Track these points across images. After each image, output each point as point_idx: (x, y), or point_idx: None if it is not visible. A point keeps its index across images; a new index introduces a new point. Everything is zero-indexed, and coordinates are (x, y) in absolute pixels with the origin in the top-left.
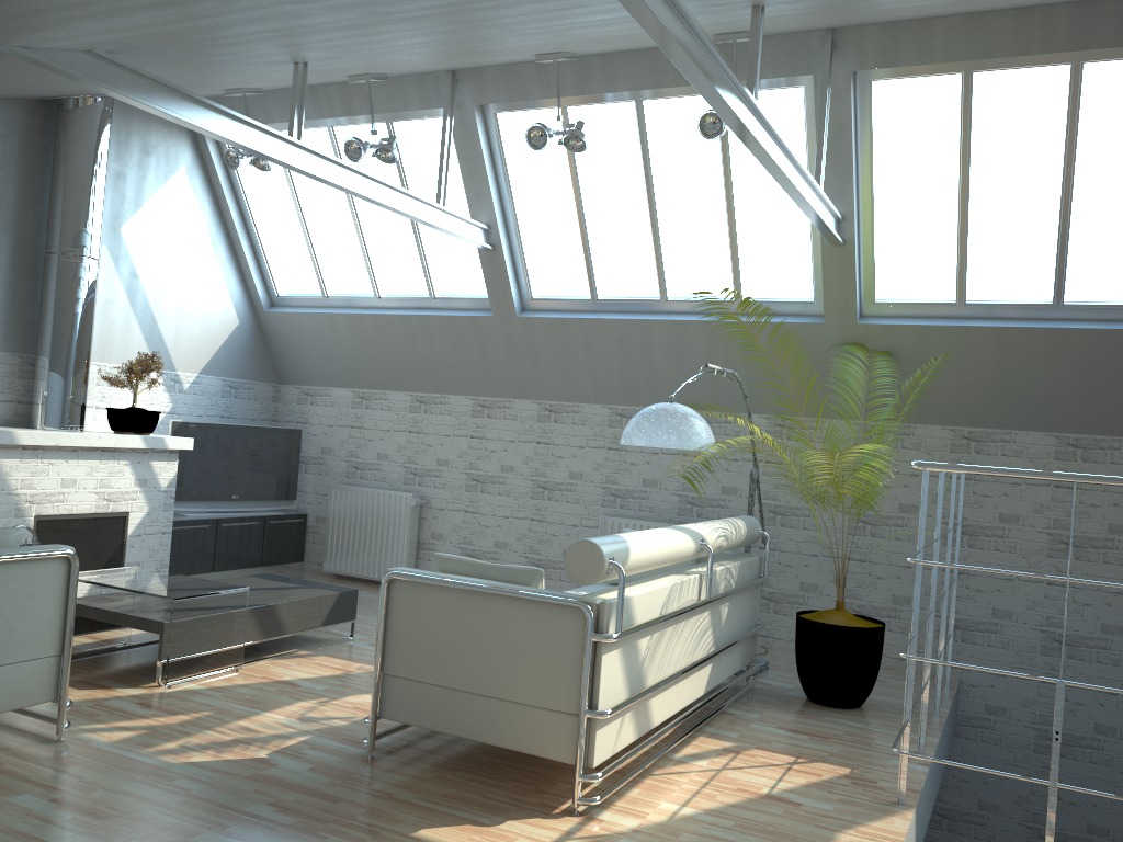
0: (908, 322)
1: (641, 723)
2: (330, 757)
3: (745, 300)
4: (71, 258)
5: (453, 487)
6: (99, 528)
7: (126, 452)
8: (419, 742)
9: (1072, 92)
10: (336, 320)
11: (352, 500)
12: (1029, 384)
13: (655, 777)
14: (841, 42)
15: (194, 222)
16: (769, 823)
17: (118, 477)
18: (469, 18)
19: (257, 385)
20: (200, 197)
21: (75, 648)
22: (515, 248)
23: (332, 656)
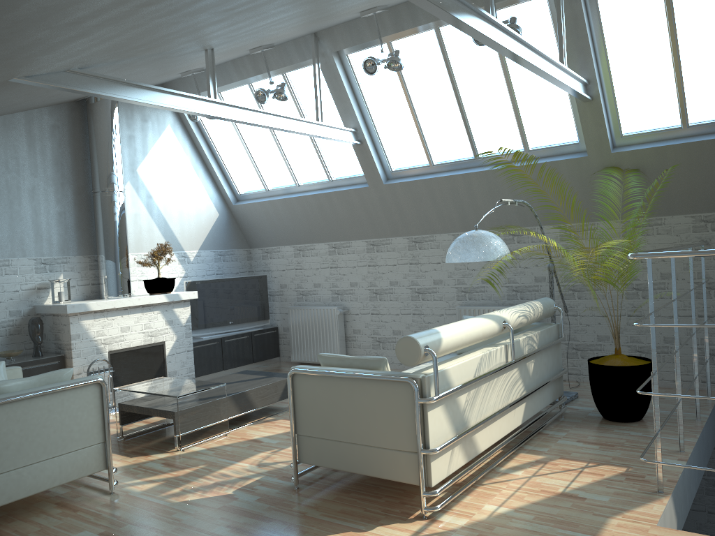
0: (648, 146)
1: (468, 451)
2: (271, 490)
3: (516, 153)
4: (107, 193)
5: (362, 299)
6: (148, 354)
7: (157, 305)
8: (330, 474)
9: None
10: (275, 204)
11: (302, 315)
12: None
13: (483, 486)
14: None
15: (181, 157)
16: (559, 515)
17: (155, 321)
18: (287, 0)
19: (236, 251)
20: (182, 142)
21: (132, 430)
22: (375, 140)
23: (287, 419)
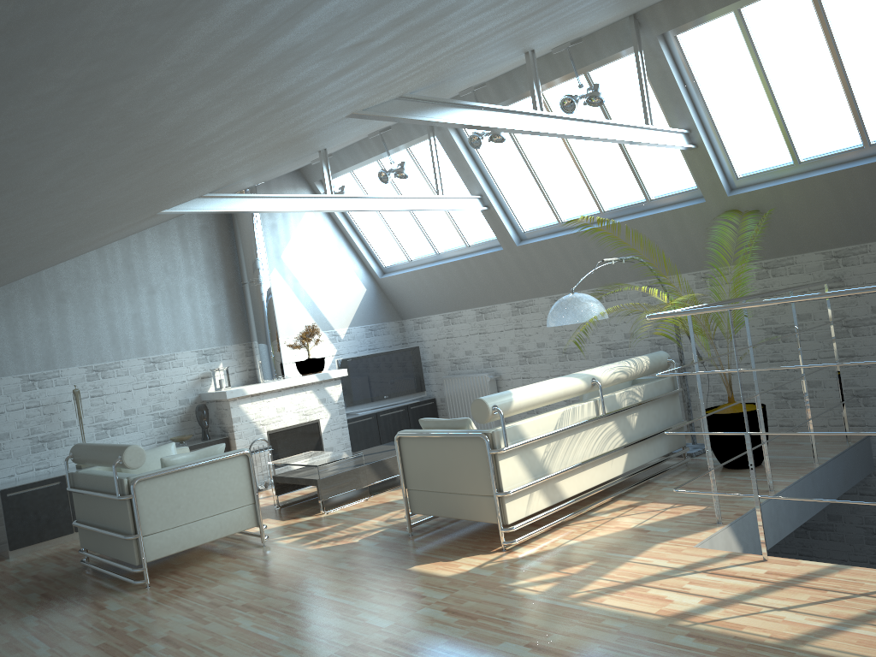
0: (762, 187)
1: (551, 496)
2: (390, 537)
3: (598, 219)
4: (254, 283)
5: (512, 363)
6: (304, 432)
7: (309, 385)
8: (443, 524)
9: (812, 0)
10: (418, 274)
11: (455, 384)
12: (865, 208)
13: (568, 527)
14: (643, 20)
15: (323, 238)
16: (616, 543)
17: (308, 400)
18: (363, 122)
19: (387, 324)
20: (323, 222)
21: (288, 500)
22: (503, 203)
23: None
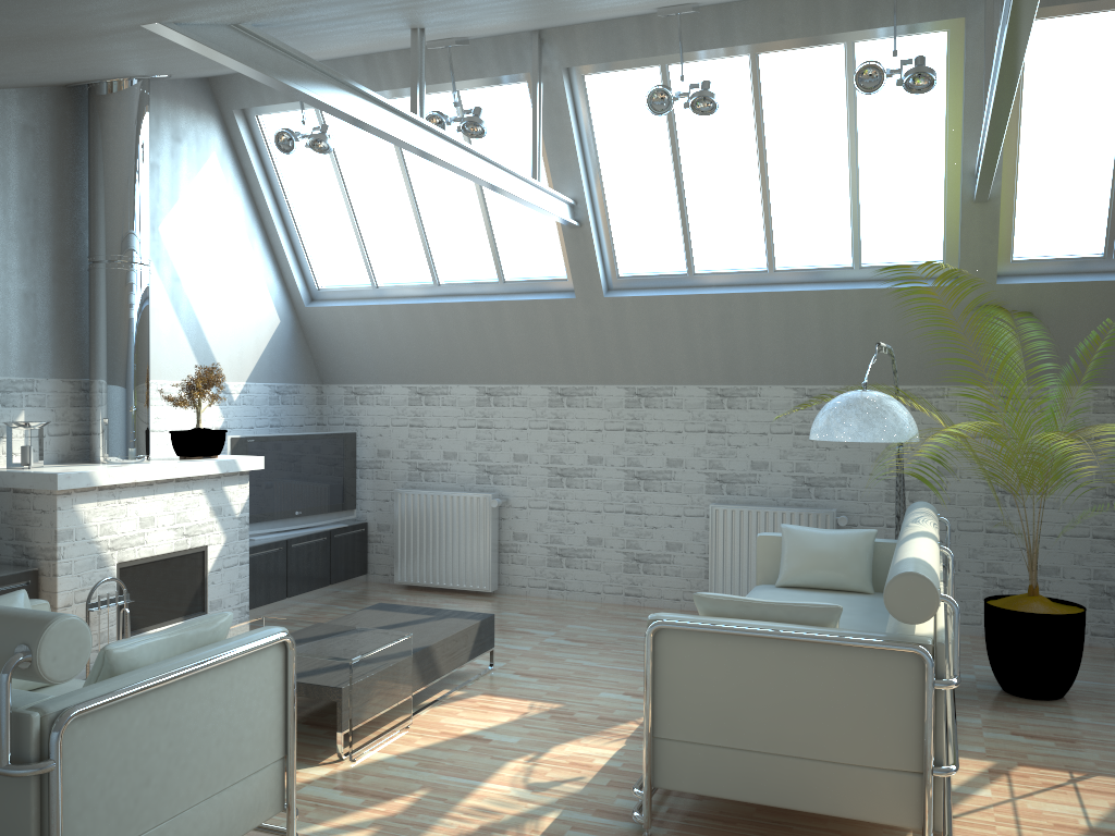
0: (1053, 280)
1: None
2: None
3: (946, 273)
4: (123, 266)
5: (534, 483)
6: (179, 568)
7: (200, 479)
8: (679, 804)
9: None
10: (390, 312)
11: (422, 505)
12: None
13: (959, 820)
14: None
15: (229, 214)
16: None
17: (194, 508)
18: None
19: (301, 388)
20: (232, 186)
21: None
22: (602, 223)
23: (490, 694)
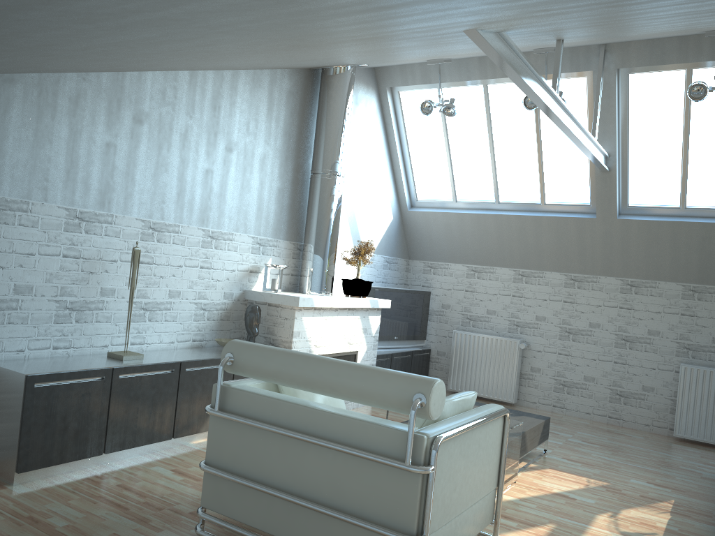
0: None
1: None
2: None
3: None
4: (332, 177)
5: (549, 336)
6: None
7: (358, 310)
8: None
9: None
10: (463, 218)
11: (471, 342)
12: None
13: None
14: None
15: (376, 150)
16: None
17: (354, 327)
18: None
19: (399, 260)
20: (379, 133)
21: None
22: (623, 170)
23: (554, 469)
